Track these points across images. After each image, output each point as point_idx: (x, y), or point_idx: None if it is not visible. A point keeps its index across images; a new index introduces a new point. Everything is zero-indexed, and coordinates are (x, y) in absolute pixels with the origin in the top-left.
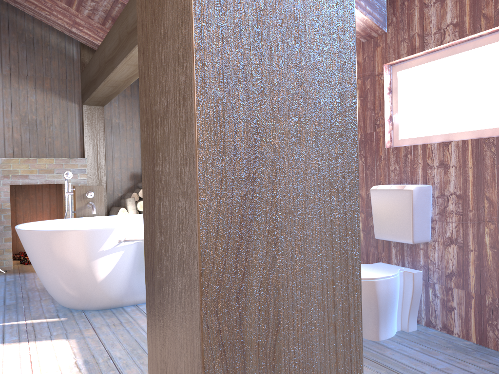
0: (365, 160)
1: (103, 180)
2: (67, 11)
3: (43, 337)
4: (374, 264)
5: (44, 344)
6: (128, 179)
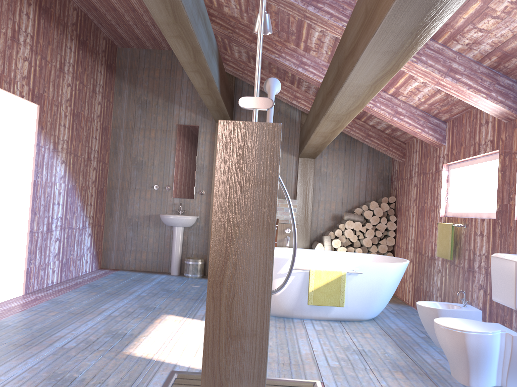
0: (500, 229)
1: (309, 218)
2: (290, 88)
3: None
4: (484, 322)
5: None
6: (329, 220)
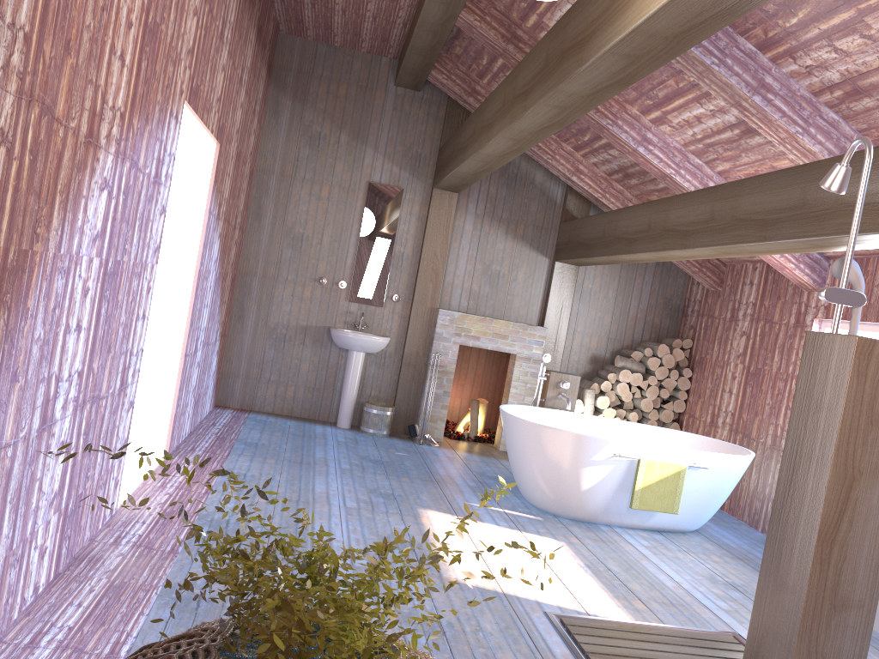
0: None
1: (558, 358)
2: (571, 155)
3: (531, 530)
4: None
5: (537, 538)
6: (586, 362)
